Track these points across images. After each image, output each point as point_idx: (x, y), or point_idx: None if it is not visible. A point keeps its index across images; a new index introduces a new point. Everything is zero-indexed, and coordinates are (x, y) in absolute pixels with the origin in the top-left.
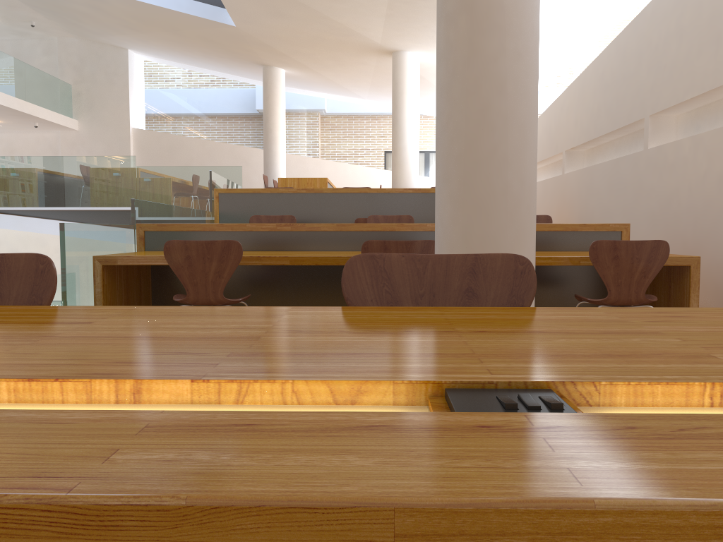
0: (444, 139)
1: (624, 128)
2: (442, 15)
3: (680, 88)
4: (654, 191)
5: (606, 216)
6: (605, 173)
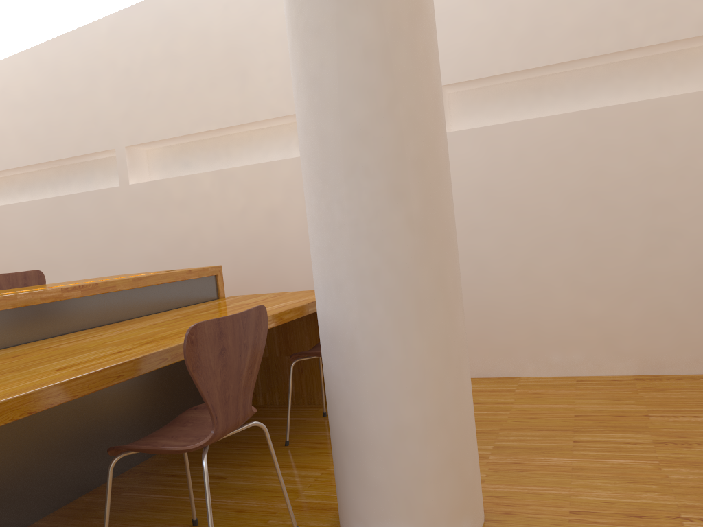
0: (386, 131)
1: (62, 160)
2: None
3: (183, 119)
4: (151, 232)
5: (45, 268)
6: (33, 215)
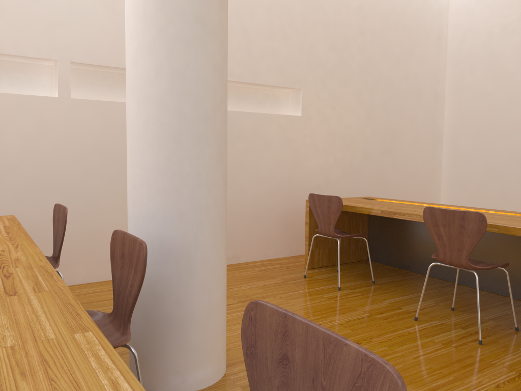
0: (218, 119)
1: None
2: None
3: None
4: None
5: None
6: None
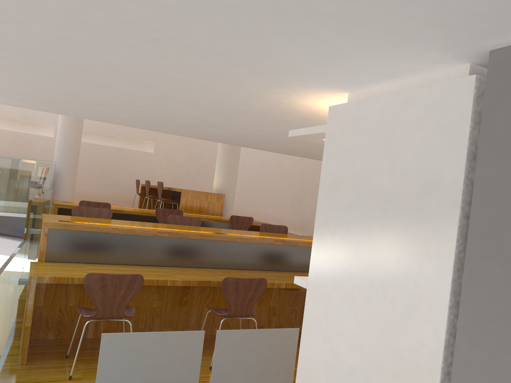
0: (74, 148)
1: None
2: (76, 120)
3: None
4: None
5: None
6: None
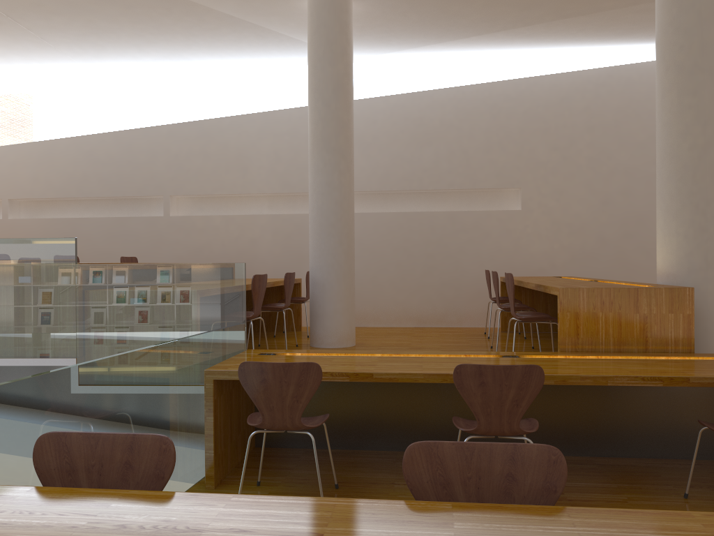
0: (339, 225)
1: (124, 196)
2: (336, 169)
3: (208, 186)
4: (180, 243)
5: (105, 257)
6: (101, 225)
